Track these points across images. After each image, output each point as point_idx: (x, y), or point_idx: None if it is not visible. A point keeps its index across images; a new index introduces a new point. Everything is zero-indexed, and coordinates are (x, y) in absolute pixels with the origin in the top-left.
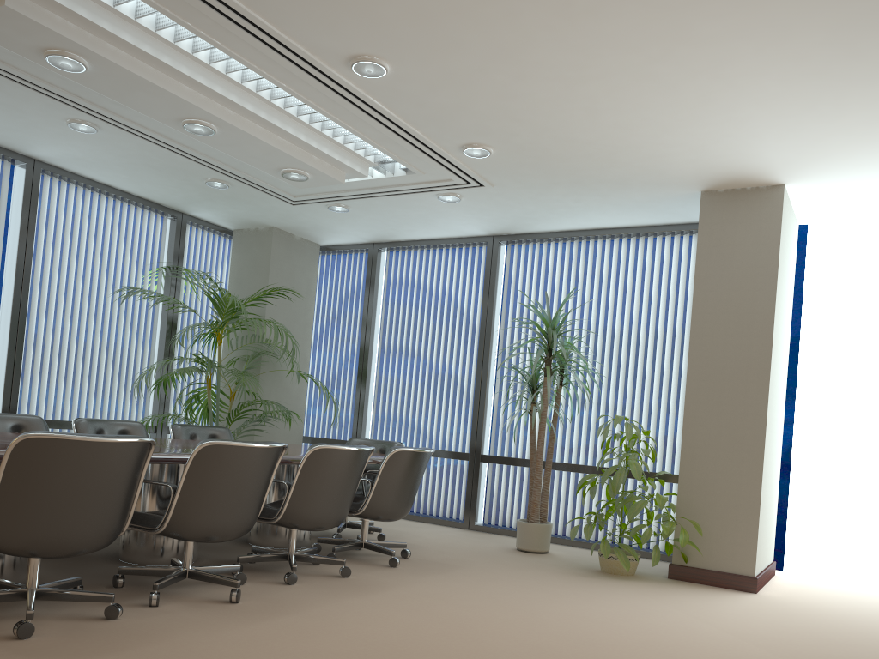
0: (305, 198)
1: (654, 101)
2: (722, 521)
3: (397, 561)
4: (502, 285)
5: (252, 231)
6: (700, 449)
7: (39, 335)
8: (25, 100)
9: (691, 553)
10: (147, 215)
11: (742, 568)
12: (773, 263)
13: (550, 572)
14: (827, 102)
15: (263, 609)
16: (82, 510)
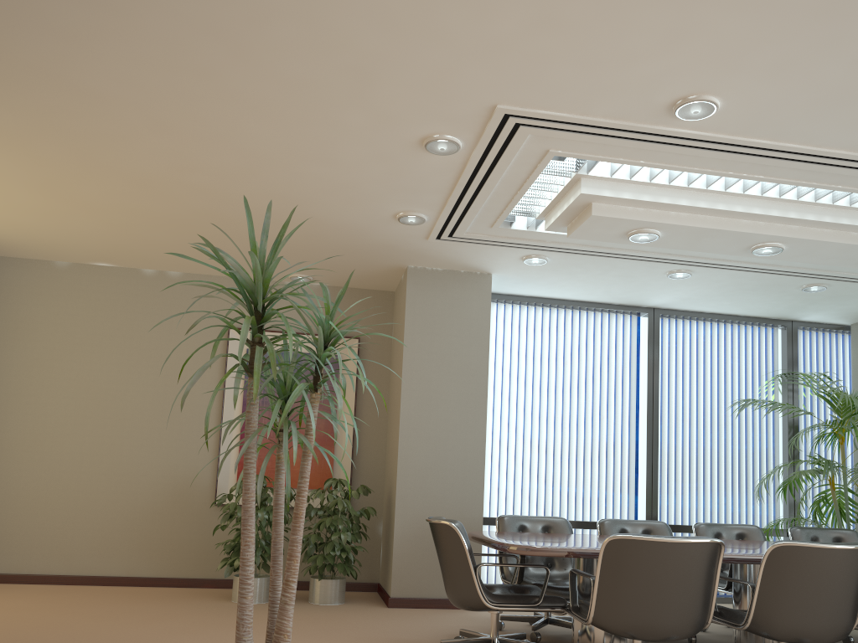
0: None
1: None
2: None
3: None
4: None
5: None
6: None
7: (671, 452)
8: (632, 268)
9: None
10: (756, 331)
11: None
12: None
13: None
14: None
15: None
16: (663, 600)
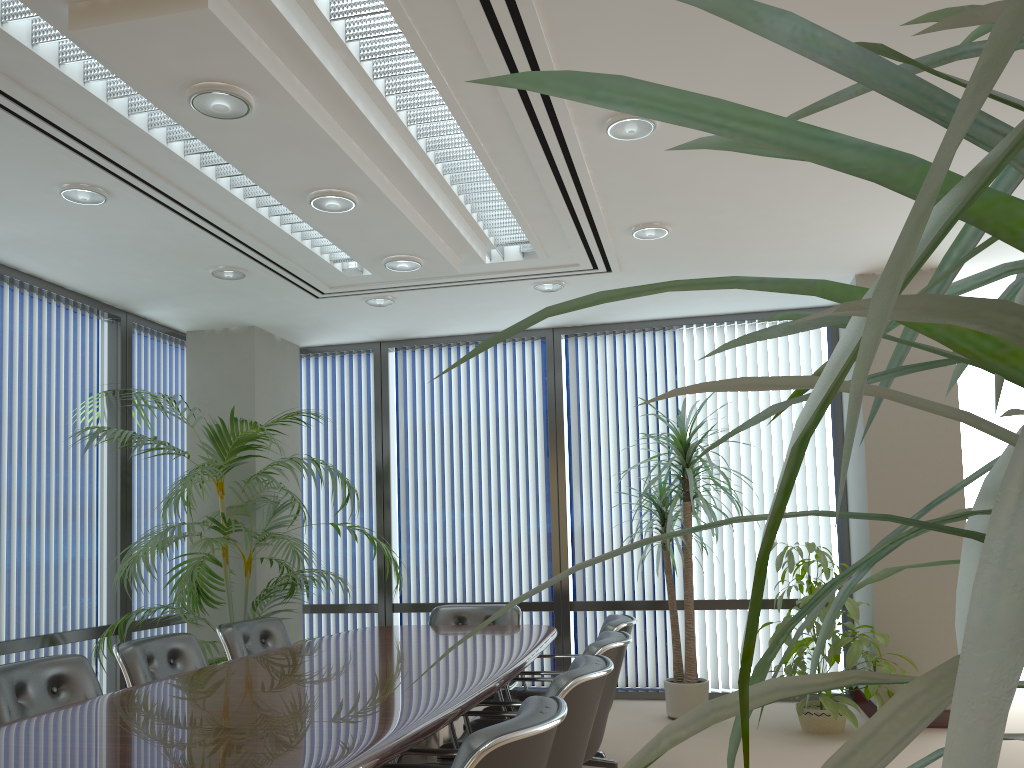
0: (345, 290)
1: None
2: (931, 651)
3: None
4: (566, 388)
5: (219, 332)
6: None
7: None
8: (14, 154)
9: None
10: (80, 318)
11: None
12: None
13: (771, 747)
14: None
15: None
16: None
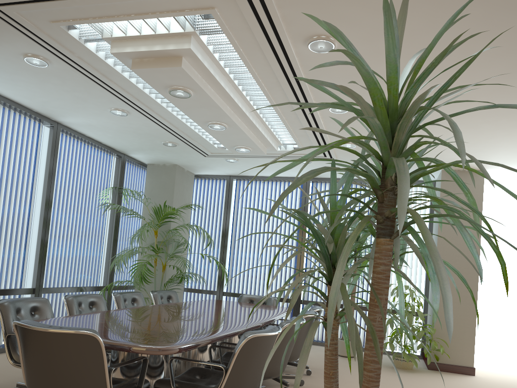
0: (217, 154)
1: (465, 136)
2: (456, 339)
3: (311, 372)
4: (310, 205)
5: (161, 165)
6: None
7: (53, 233)
8: (96, 97)
9: (440, 356)
10: (105, 155)
11: (467, 363)
12: (480, 209)
13: None
14: None
15: None
16: (260, 373)
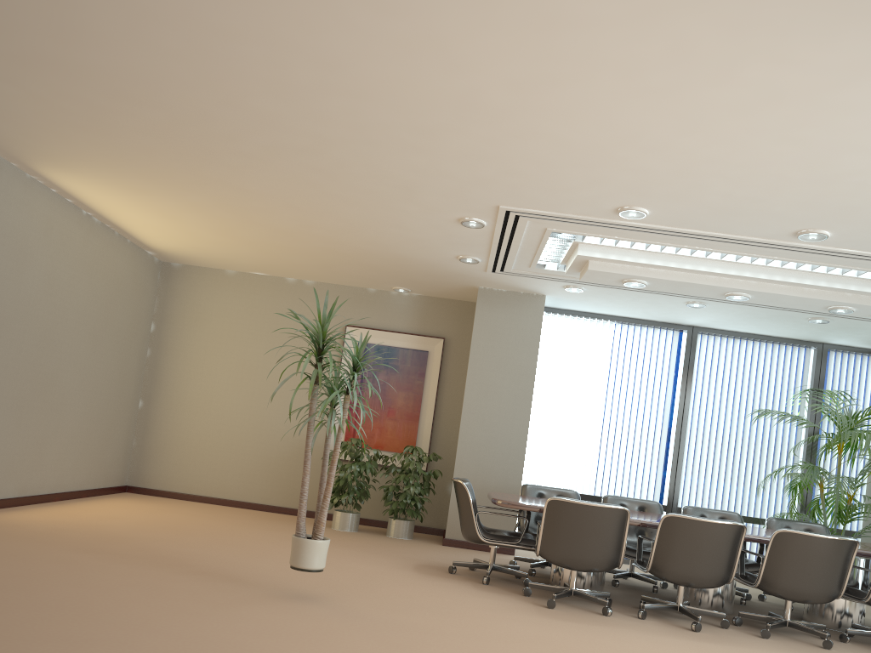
0: None
1: None
2: None
3: None
4: None
5: None
6: None
7: (697, 448)
8: (655, 298)
9: None
10: (790, 350)
11: None
12: None
13: None
14: None
15: (704, 638)
16: (582, 543)
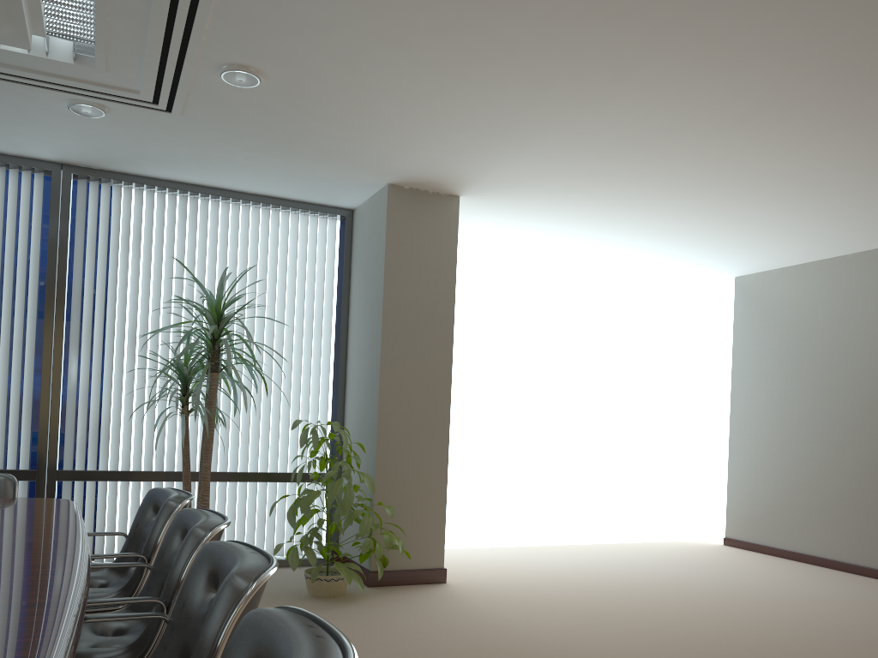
0: None
1: (504, 104)
2: (415, 520)
3: None
4: (70, 235)
5: None
6: (395, 451)
7: None
8: None
9: (389, 557)
10: None
11: (434, 562)
12: (452, 271)
13: None
14: (601, 152)
15: None
16: None
